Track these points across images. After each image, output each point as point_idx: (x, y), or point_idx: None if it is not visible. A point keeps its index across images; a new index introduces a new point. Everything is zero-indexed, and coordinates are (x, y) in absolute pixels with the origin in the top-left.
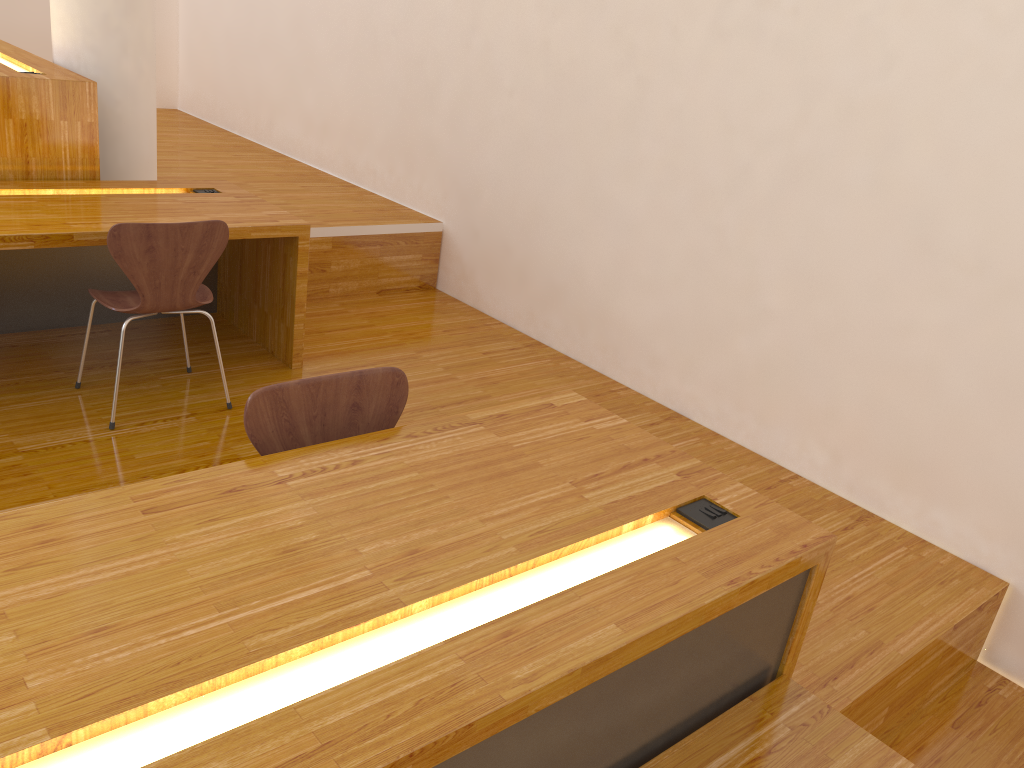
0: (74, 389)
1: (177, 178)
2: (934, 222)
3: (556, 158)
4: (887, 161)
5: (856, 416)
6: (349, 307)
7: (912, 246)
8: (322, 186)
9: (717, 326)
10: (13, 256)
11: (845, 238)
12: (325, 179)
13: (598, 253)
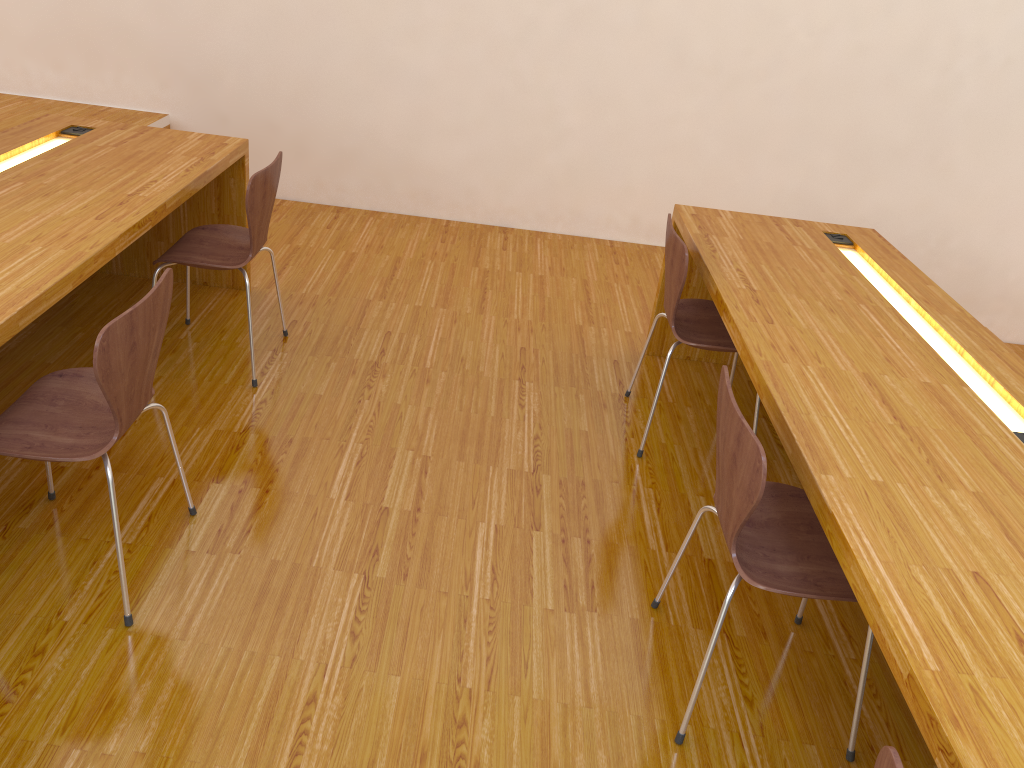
0: None
1: None
2: (684, 44)
3: (323, 30)
4: (647, 5)
5: (646, 187)
6: None
7: (671, 63)
8: None
9: (526, 150)
10: None
11: (622, 64)
12: None
13: (392, 112)
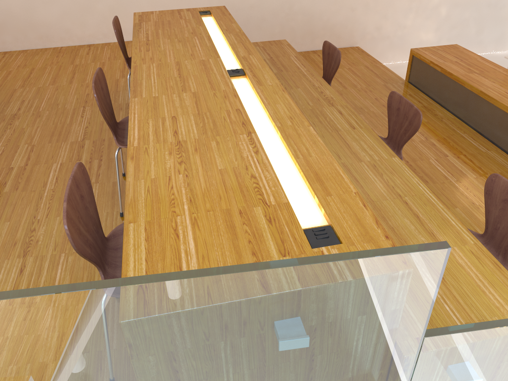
0: None
1: None
2: None
3: None
4: None
5: (150, 10)
6: None
7: None
8: None
9: (86, 4)
10: None
11: None
12: None
13: None
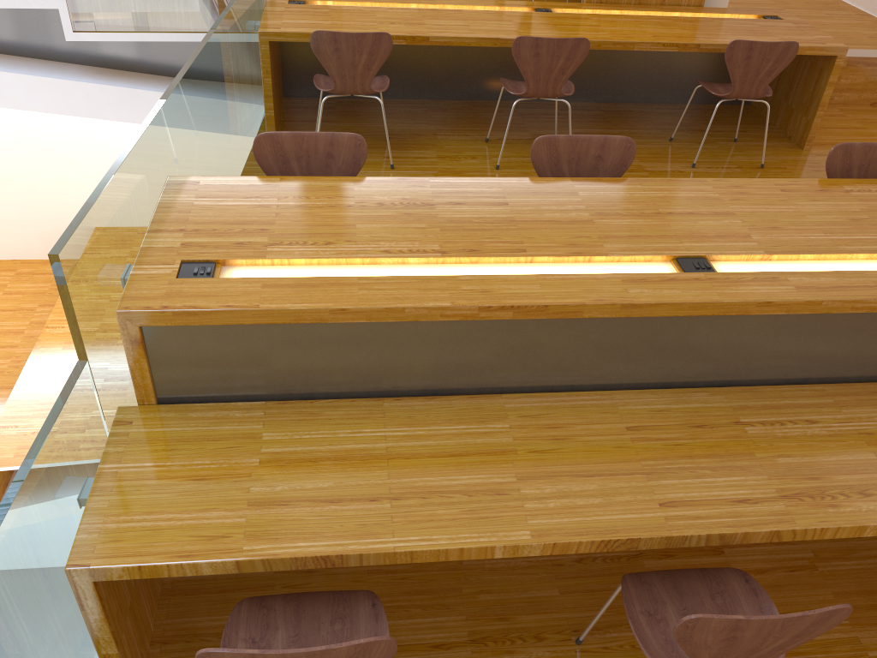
0: (668, 141)
1: (733, 3)
2: None
3: None
4: None
5: None
6: (846, 113)
7: None
8: (842, 14)
9: None
10: (642, 54)
11: None
12: (844, 8)
13: None
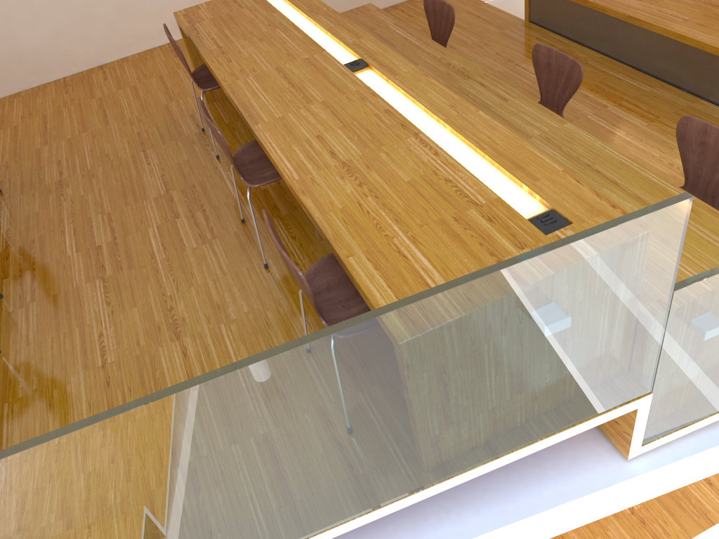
0: None
1: None
2: None
3: None
4: None
5: (169, 1)
6: None
7: None
8: None
9: (84, 11)
10: None
11: None
12: None
13: None
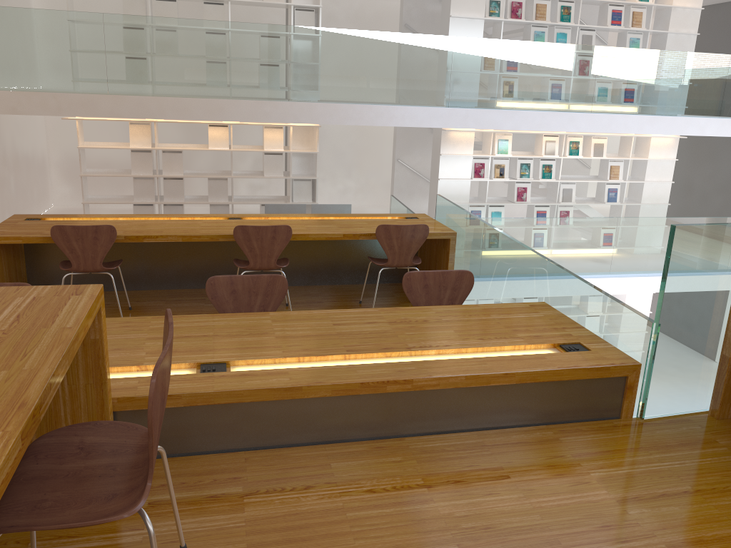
0: None
1: None
2: None
3: None
4: None
5: None
6: None
7: None
8: None
9: None
10: None
11: None
12: None
13: None
